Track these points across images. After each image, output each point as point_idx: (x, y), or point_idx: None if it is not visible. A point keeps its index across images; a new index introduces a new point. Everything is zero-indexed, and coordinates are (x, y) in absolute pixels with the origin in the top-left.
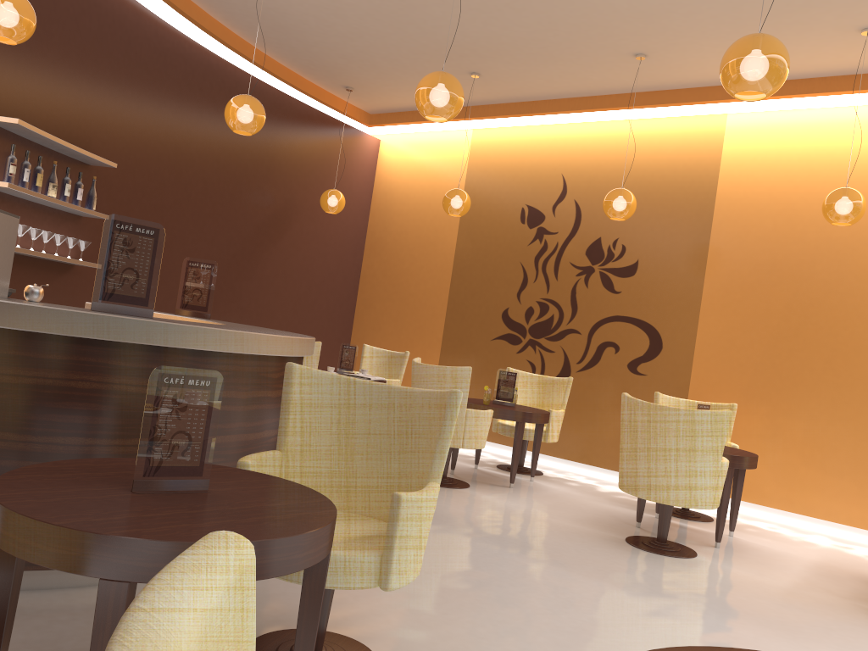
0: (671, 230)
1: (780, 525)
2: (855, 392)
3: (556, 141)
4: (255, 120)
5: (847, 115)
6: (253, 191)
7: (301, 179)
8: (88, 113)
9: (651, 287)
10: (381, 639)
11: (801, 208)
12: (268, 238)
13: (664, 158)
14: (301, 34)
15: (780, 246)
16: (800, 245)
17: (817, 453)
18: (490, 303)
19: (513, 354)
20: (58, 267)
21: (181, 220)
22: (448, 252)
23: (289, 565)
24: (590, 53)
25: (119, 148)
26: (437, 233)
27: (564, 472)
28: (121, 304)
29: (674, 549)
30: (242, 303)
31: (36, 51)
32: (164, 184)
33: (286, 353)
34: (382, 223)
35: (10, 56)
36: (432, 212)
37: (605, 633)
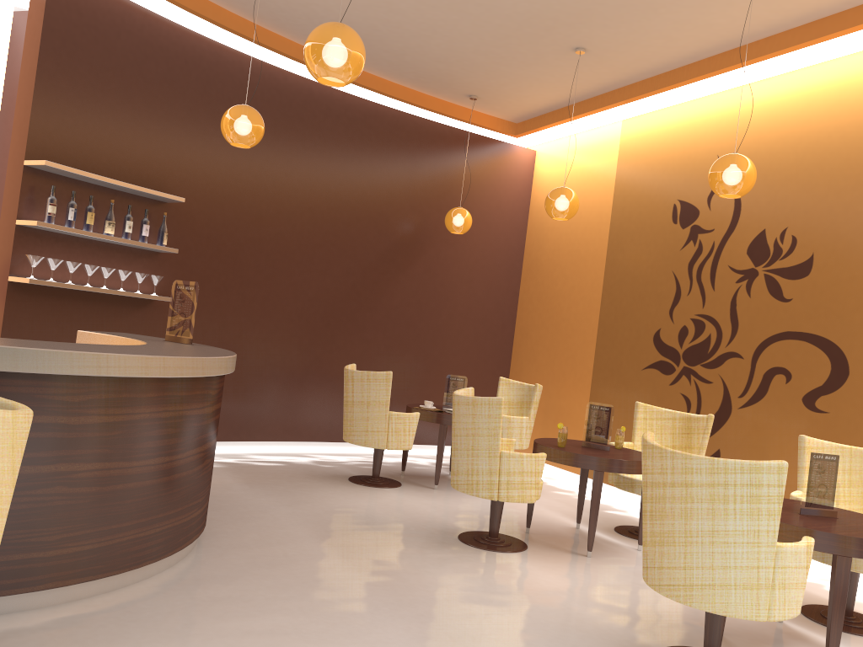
0: (857, 207)
1: None
2: None
3: (710, 115)
4: (245, 130)
5: None
6: (373, 218)
7: (434, 201)
8: (161, 152)
9: (831, 290)
10: None
11: None
12: (395, 266)
13: (844, 110)
14: (382, 43)
15: None
16: None
17: None
18: (640, 325)
19: (665, 386)
20: (133, 302)
21: (285, 252)
22: (598, 267)
23: None
24: None
25: (202, 184)
26: (588, 246)
27: None
28: None
29: None
30: (366, 335)
31: (89, 98)
32: (261, 216)
33: (79, 372)
34: (537, 241)
35: (54, 105)
36: (583, 223)
37: None
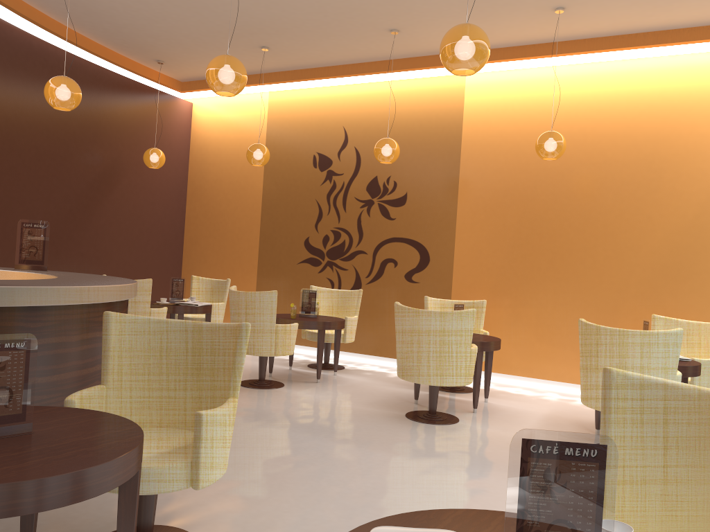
0: (430, 167)
1: (523, 389)
2: (570, 283)
3: (337, 99)
4: (72, 98)
5: (552, 73)
6: (82, 154)
7: (125, 140)
8: None
9: (418, 213)
10: (203, 525)
11: (524, 145)
12: (100, 193)
13: (421, 110)
14: (111, 18)
15: (511, 176)
16: (525, 174)
17: (547, 332)
18: (294, 234)
19: (315, 274)
20: None
21: (18, 183)
22: (257, 194)
23: (100, 488)
24: (355, 30)
25: None
26: (247, 179)
27: (362, 364)
28: None
29: (441, 418)
30: (81, 250)
31: None
32: None
33: (110, 300)
34: (200, 173)
35: None
36: (241, 162)
37: (383, 494)
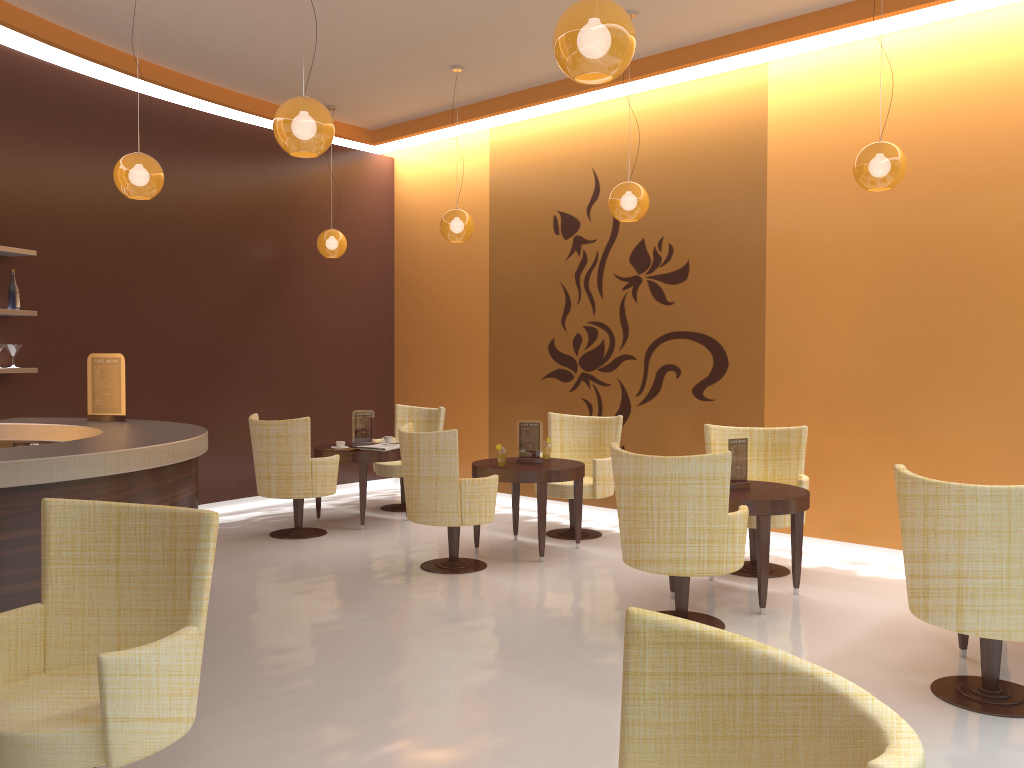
0: (721, 218)
1: (881, 569)
2: (957, 391)
3: (581, 128)
4: (147, 182)
5: (908, 40)
6: (235, 248)
7: (296, 222)
8: None
9: (707, 292)
10: None
11: None
12: (265, 298)
13: (702, 129)
14: (240, 58)
15: (848, 219)
16: (872, 215)
17: (921, 474)
18: (534, 336)
19: (566, 393)
20: None
21: (146, 297)
22: (482, 280)
23: None
24: None
25: (45, 230)
26: (468, 260)
27: None
28: None
29: None
30: (243, 379)
31: None
32: (114, 260)
33: (121, 470)
34: (409, 256)
35: None
36: None
37: (501, 763)
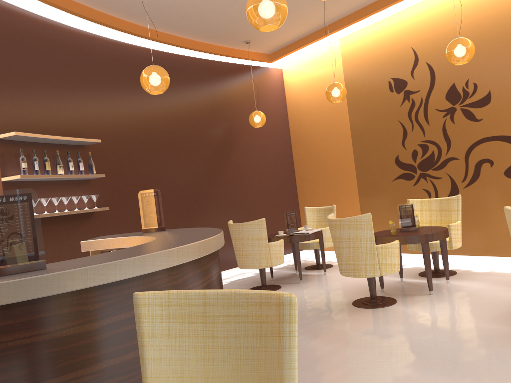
0: None
1: None
2: None
3: (400, 25)
4: (160, 81)
5: None
6: (204, 129)
7: (235, 111)
8: (75, 113)
9: (507, 108)
10: None
11: None
12: (223, 155)
13: (489, 5)
14: (198, 15)
15: None
16: None
17: None
18: (384, 155)
19: (410, 187)
20: (83, 216)
21: (161, 161)
22: (345, 128)
23: None
24: None
25: (104, 129)
26: (335, 118)
27: (474, 266)
28: (14, 265)
29: None
30: (217, 202)
31: (24, 84)
32: (142, 142)
33: (179, 262)
34: (298, 122)
35: (5, 93)
36: (327, 105)
37: None
